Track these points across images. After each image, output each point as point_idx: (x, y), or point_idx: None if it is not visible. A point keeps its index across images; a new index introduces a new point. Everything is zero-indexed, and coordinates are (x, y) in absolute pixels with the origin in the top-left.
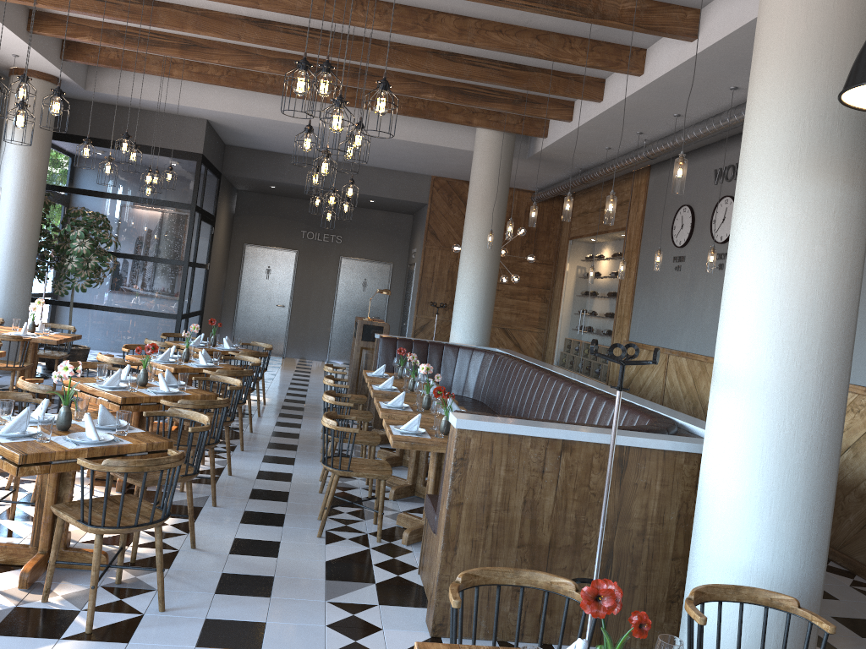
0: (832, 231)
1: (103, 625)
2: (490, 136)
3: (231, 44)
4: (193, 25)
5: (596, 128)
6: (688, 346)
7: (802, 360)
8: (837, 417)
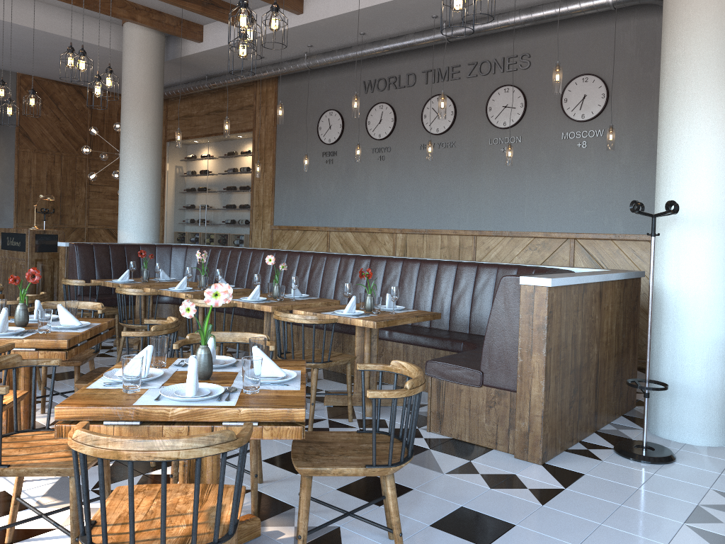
0: None
1: None
2: (146, 35)
3: None
4: None
5: (278, 37)
6: (353, 222)
7: None
8: None
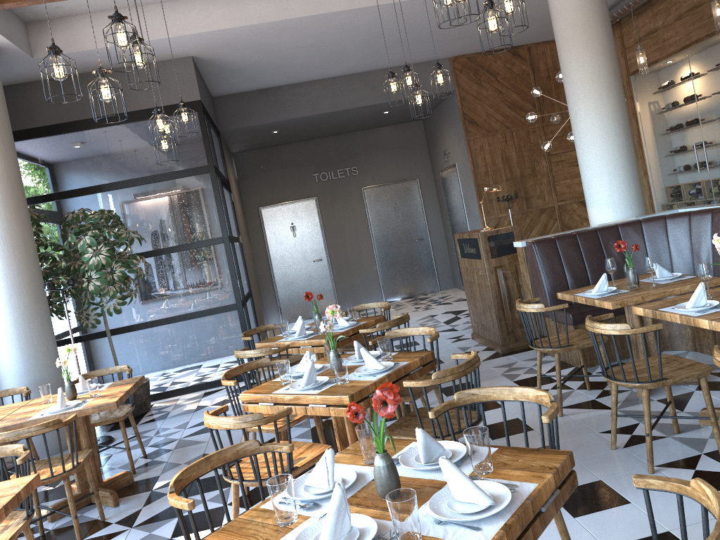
0: None
1: None
2: None
3: None
4: None
5: None
6: None
7: None
8: None
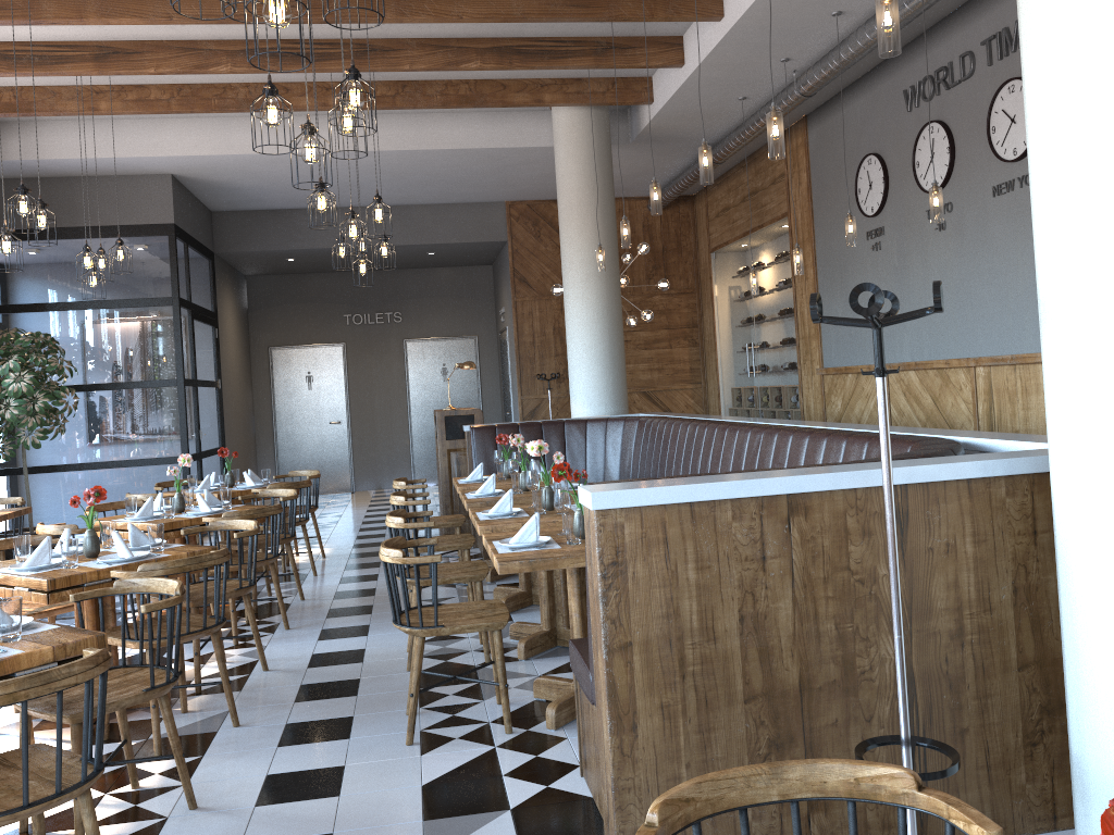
0: None
1: None
2: (573, 117)
3: (169, 41)
4: (97, 12)
5: (721, 64)
6: (915, 352)
7: None
8: None
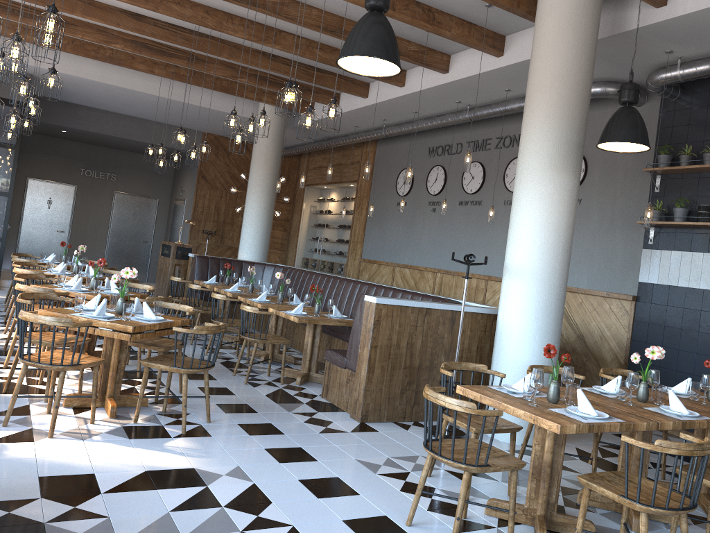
0: (567, 199)
1: (187, 430)
2: (272, 110)
3: (92, 24)
4: (81, 11)
5: (357, 113)
6: (410, 260)
7: (553, 261)
8: (565, 289)
